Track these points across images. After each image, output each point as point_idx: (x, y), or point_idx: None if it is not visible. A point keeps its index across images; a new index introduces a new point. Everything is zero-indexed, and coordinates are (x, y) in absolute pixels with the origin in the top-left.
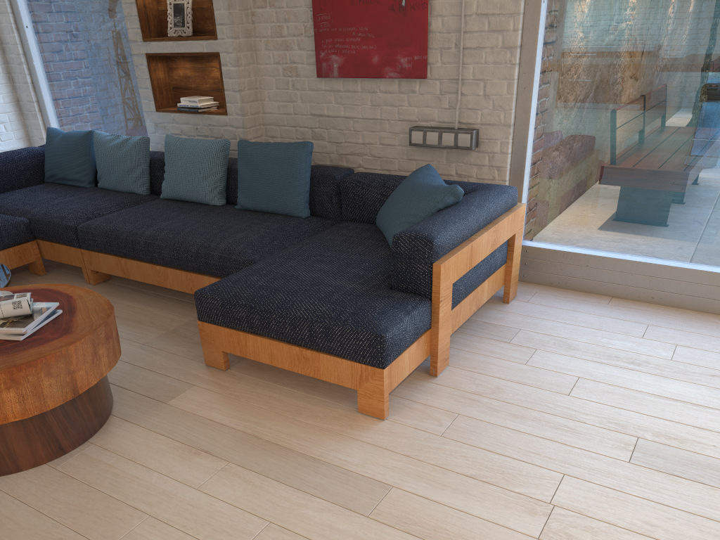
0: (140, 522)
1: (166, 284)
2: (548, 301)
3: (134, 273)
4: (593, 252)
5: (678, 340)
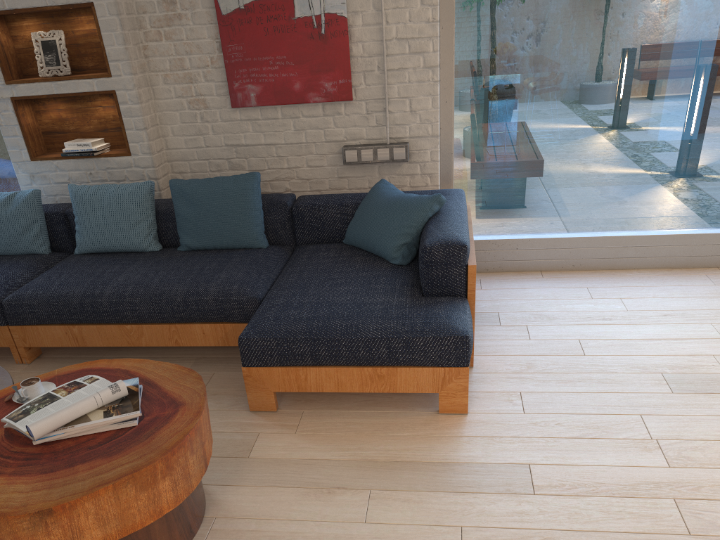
0: None
1: (141, 342)
2: (496, 284)
3: (93, 339)
4: (519, 236)
5: (618, 295)
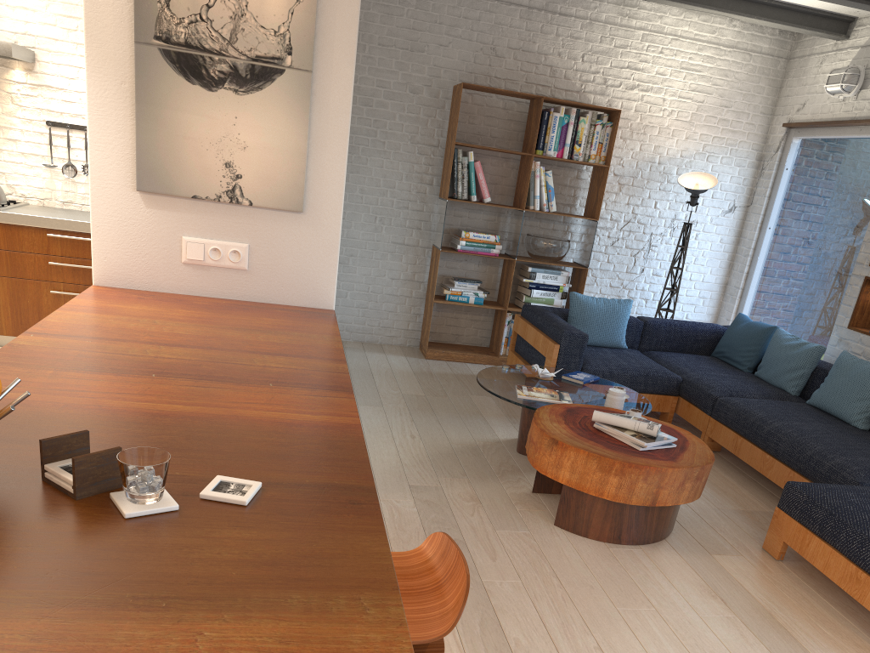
0: (646, 608)
1: (767, 473)
2: None
3: (743, 453)
4: None
5: None
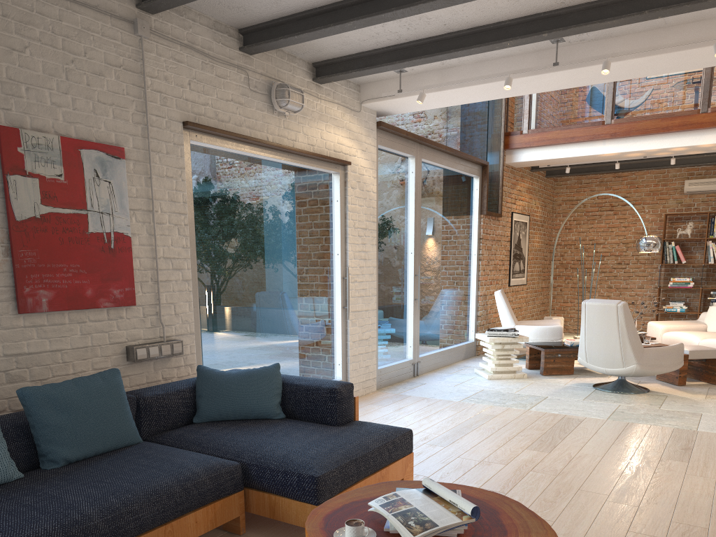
0: None
1: None
2: None
3: None
4: None
5: None
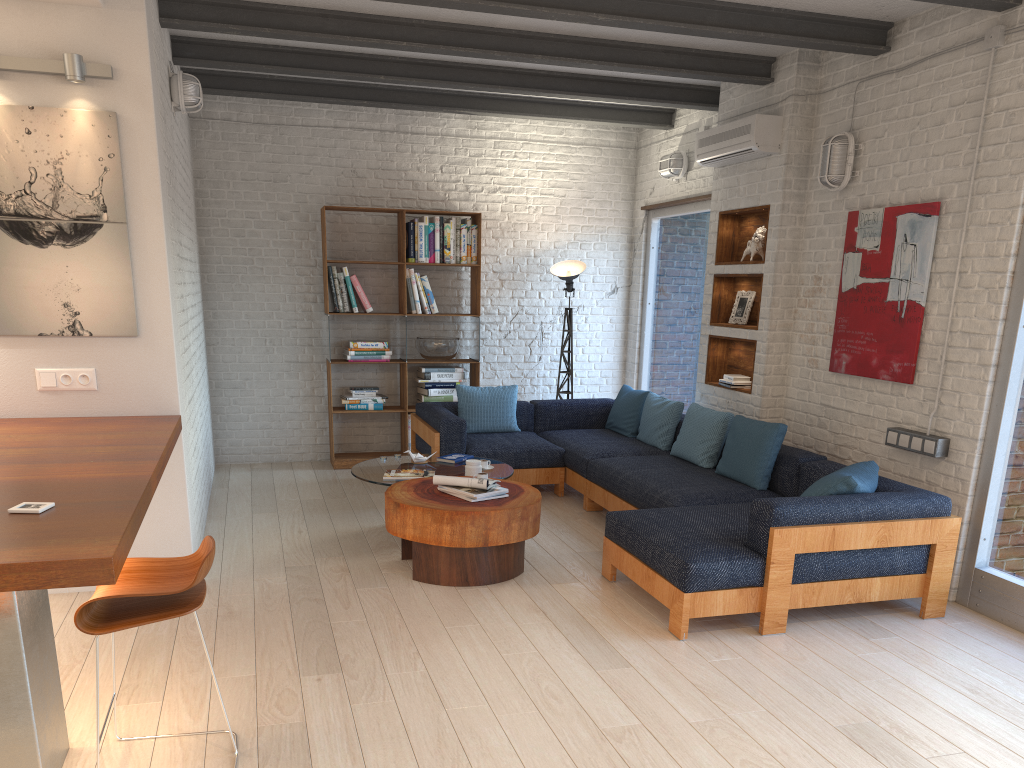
0: (472, 624)
1: None
2: (972, 630)
3: (610, 505)
4: None
5: None
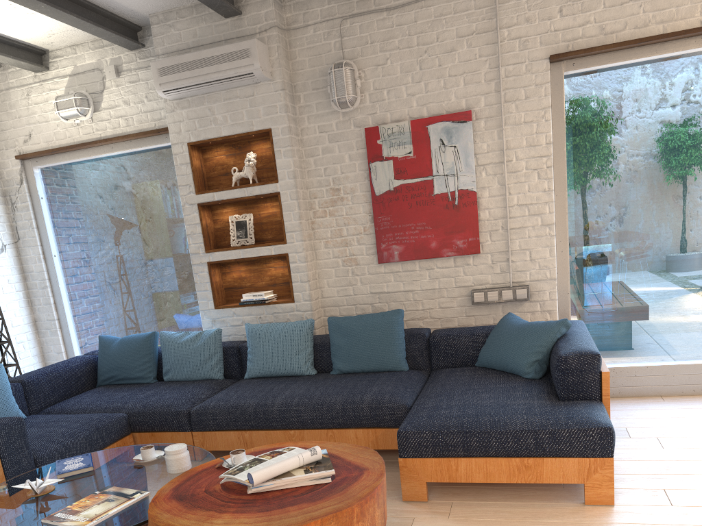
0: None
1: None
2: (618, 407)
3: (260, 443)
4: (636, 364)
5: None
